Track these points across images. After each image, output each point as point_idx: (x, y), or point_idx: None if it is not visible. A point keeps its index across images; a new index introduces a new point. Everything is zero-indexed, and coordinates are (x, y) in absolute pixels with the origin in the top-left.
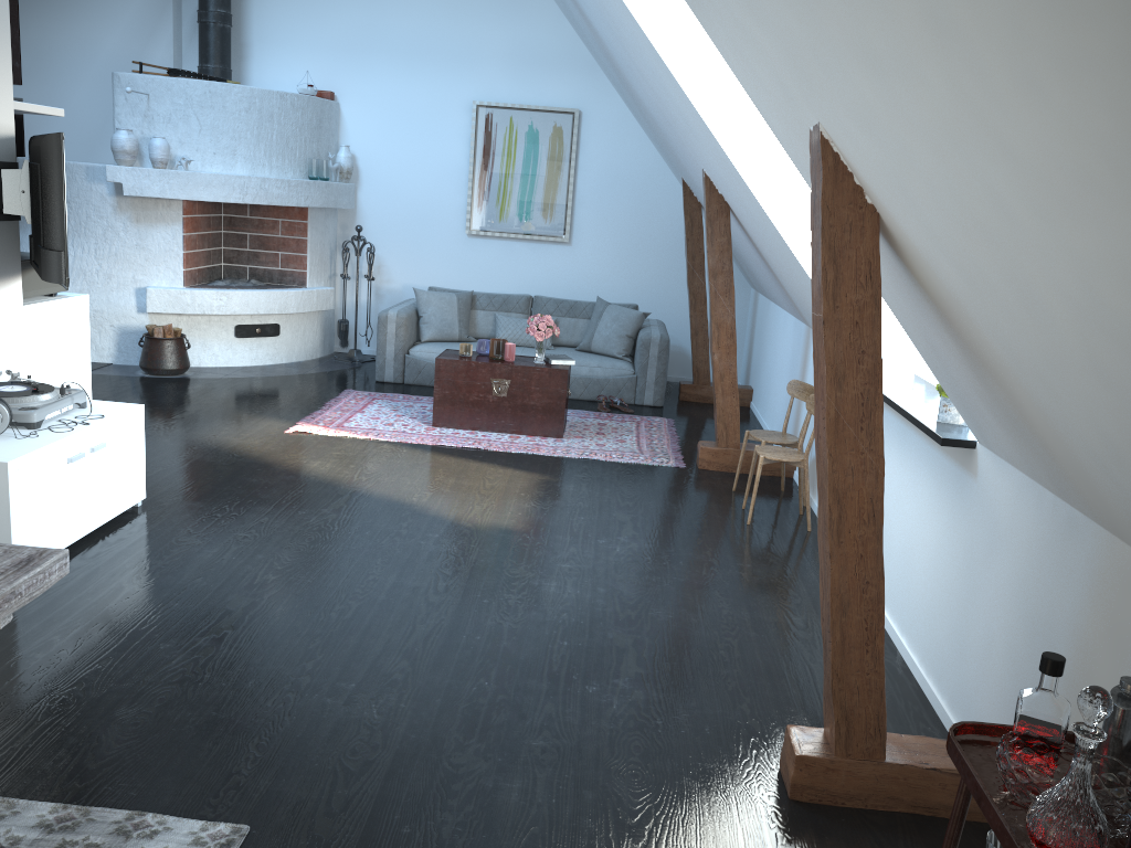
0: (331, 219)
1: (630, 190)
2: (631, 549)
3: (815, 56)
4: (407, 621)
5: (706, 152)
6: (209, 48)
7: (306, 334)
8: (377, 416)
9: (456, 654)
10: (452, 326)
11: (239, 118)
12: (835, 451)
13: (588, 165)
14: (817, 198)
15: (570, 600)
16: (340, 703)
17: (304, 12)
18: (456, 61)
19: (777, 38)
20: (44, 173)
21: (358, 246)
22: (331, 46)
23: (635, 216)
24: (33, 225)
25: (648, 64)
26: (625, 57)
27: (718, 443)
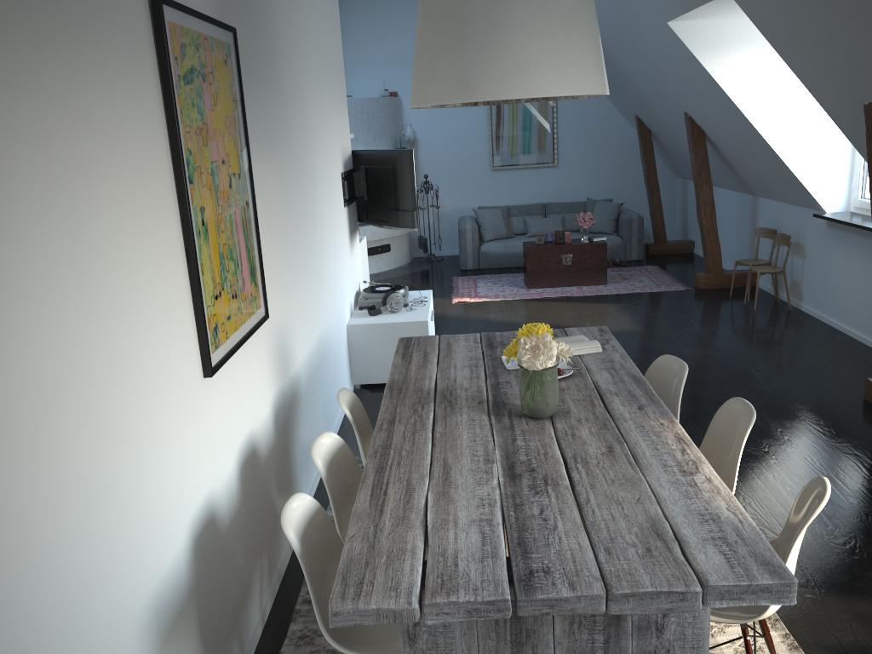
0: None
1: (592, 126)
2: (706, 330)
3: None
4: None
5: (704, 104)
6: None
7: (402, 248)
8: (490, 288)
9: None
10: (501, 229)
11: (357, 118)
12: None
13: (564, 114)
14: None
15: (700, 354)
16: None
17: (372, 43)
18: None
19: (863, 70)
20: (400, 171)
21: (426, 188)
22: (392, 62)
23: (598, 143)
24: (369, 200)
25: (670, 60)
26: (631, 53)
27: (709, 272)
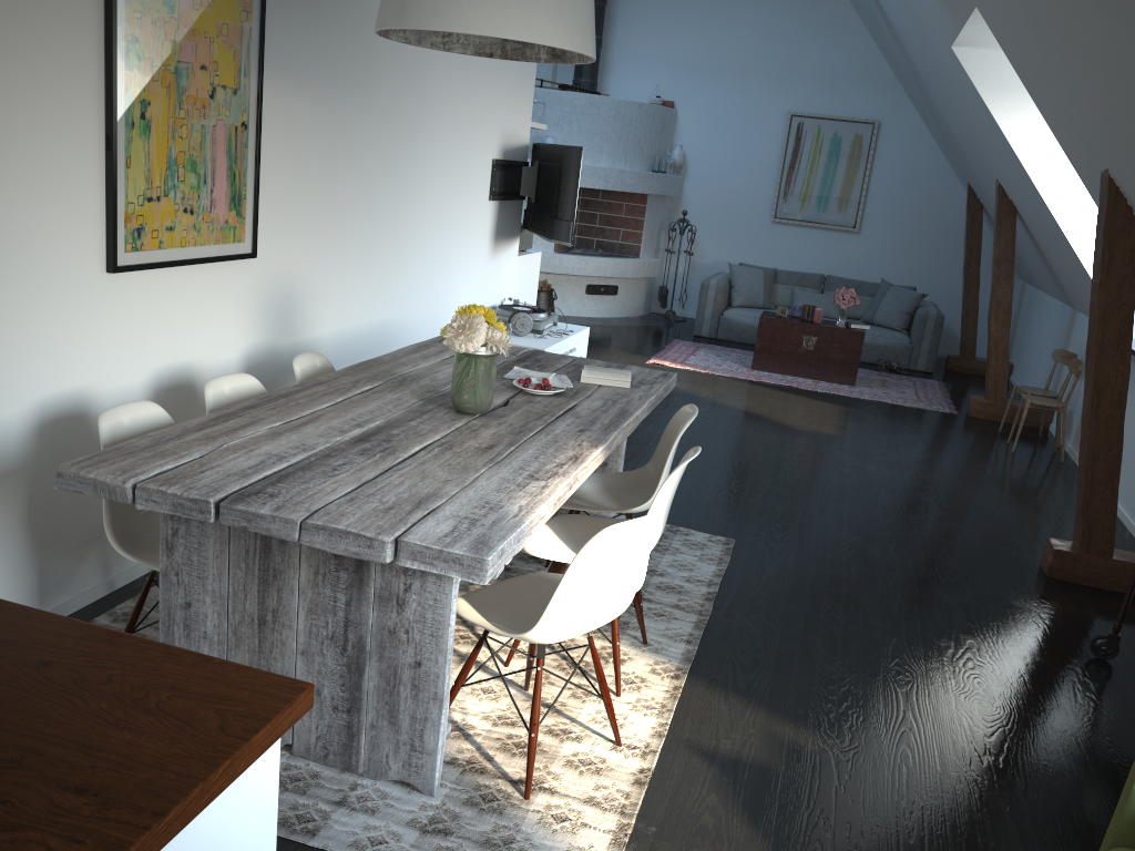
0: (662, 204)
1: (916, 190)
2: (923, 455)
3: (1111, 137)
4: (781, 472)
5: (1005, 168)
6: (583, 66)
7: (635, 295)
8: (706, 359)
9: (819, 491)
10: (758, 295)
11: (607, 123)
12: (1098, 362)
13: (881, 167)
14: (1102, 212)
15: (886, 476)
16: (758, 502)
17: (656, 37)
18: (777, 78)
19: (1088, 122)
20: (565, 172)
21: (682, 227)
22: (675, 65)
23: (919, 213)
24: (535, 204)
25: (967, 101)
26: (941, 90)
27: (987, 397)
